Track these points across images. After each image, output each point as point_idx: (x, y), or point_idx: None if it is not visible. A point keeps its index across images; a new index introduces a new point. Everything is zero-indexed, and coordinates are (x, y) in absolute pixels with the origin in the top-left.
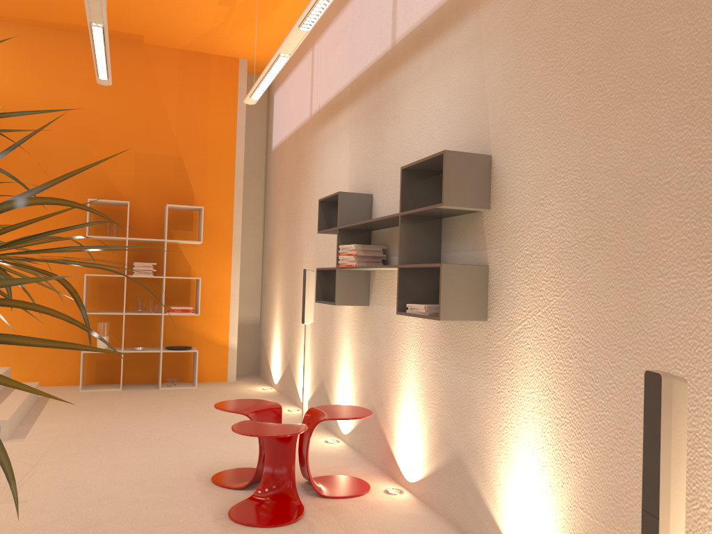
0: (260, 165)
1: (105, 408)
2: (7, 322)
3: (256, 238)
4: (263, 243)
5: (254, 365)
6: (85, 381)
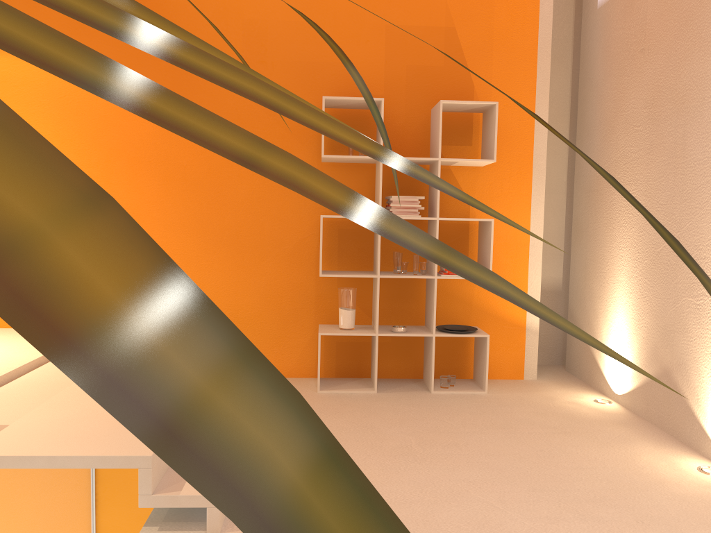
0: (565, 41)
1: (366, 439)
2: (218, 286)
3: (557, 157)
4: (568, 165)
5: (552, 351)
6: (322, 372)
